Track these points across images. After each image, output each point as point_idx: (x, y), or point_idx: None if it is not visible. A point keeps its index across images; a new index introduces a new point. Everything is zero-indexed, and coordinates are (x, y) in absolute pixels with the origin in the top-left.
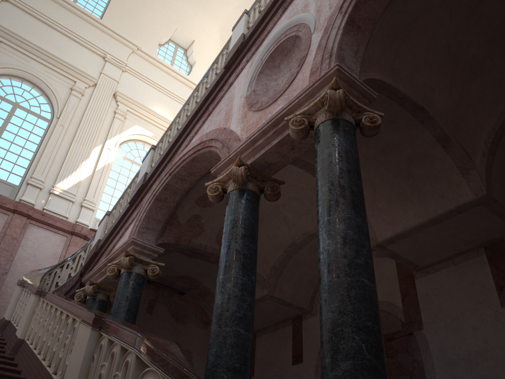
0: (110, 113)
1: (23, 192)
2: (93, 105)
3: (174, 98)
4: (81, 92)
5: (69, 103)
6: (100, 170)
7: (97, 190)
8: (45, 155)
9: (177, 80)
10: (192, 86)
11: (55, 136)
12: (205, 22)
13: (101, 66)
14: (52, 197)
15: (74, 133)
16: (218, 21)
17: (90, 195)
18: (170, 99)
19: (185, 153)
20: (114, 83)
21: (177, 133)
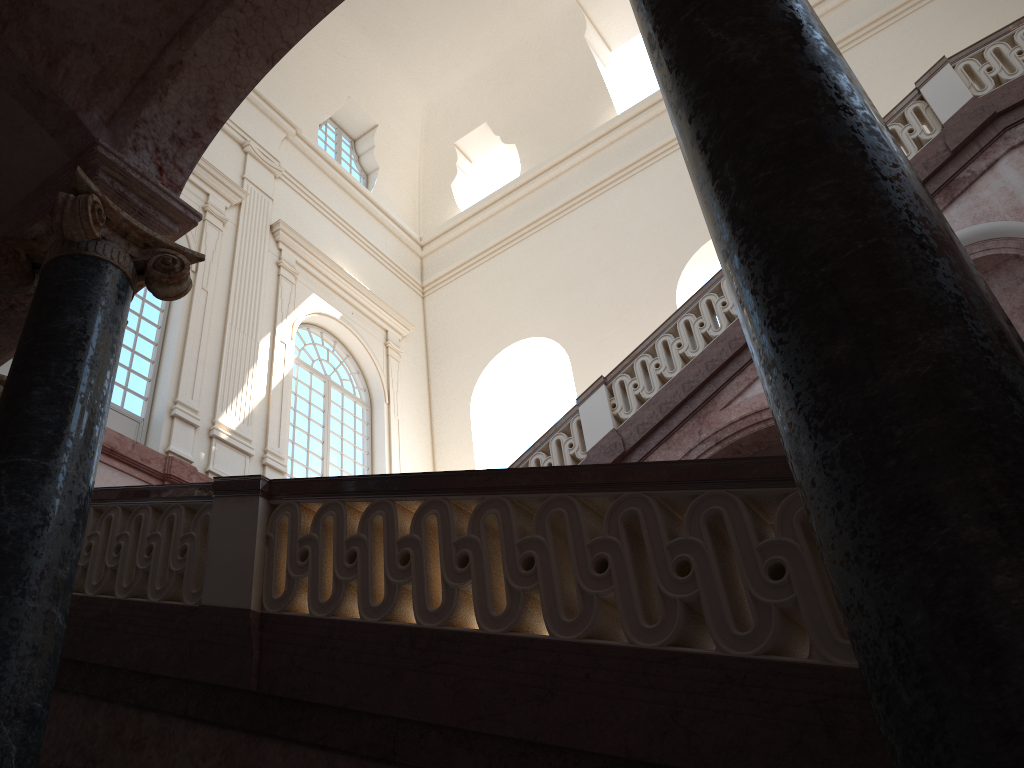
0: (271, 267)
1: (168, 435)
2: (243, 247)
3: (358, 241)
4: (222, 218)
5: (207, 241)
6: (278, 387)
7: (282, 430)
8: (189, 353)
9: (357, 203)
10: (383, 219)
11: (197, 313)
12: (401, 92)
13: (241, 164)
14: (217, 446)
15: (224, 308)
16: (426, 95)
17: (272, 442)
18: (352, 243)
19: (759, 409)
20: (267, 202)
21: (704, 368)
